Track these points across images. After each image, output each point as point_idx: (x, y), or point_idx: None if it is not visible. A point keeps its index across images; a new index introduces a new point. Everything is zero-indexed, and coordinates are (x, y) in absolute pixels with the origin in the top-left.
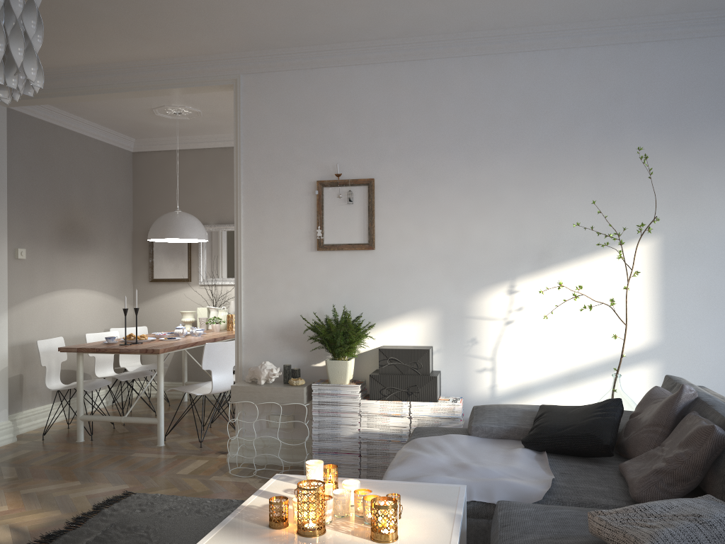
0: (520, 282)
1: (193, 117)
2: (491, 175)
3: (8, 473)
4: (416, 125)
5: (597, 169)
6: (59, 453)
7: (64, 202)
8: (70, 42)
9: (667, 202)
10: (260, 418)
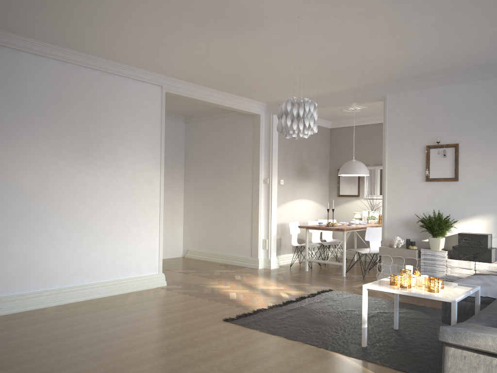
0: None
1: (362, 110)
2: None
3: (280, 277)
4: (484, 114)
5: None
6: (298, 274)
7: (299, 156)
8: (309, 88)
9: None
10: (393, 266)
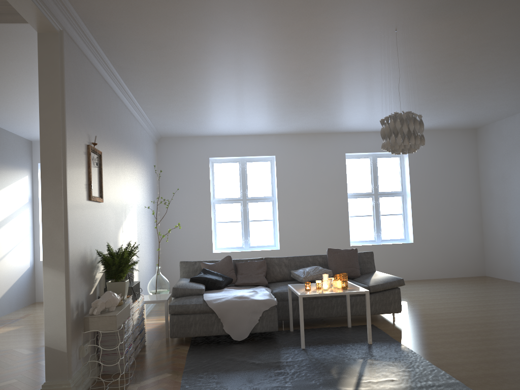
0: (123, 226)
1: None
2: (118, 163)
3: None
4: (106, 123)
5: (129, 169)
6: None
7: None
8: None
9: (136, 189)
10: (77, 353)
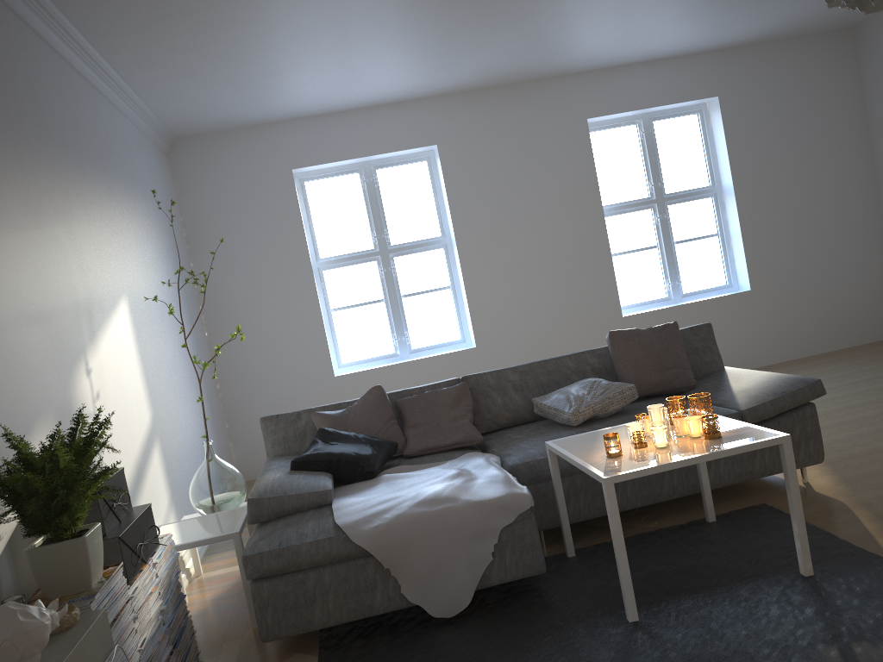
0: (89, 357)
1: None
2: (35, 189)
3: None
4: None
5: (88, 209)
6: None
7: None
8: None
9: (121, 259)
10: None
